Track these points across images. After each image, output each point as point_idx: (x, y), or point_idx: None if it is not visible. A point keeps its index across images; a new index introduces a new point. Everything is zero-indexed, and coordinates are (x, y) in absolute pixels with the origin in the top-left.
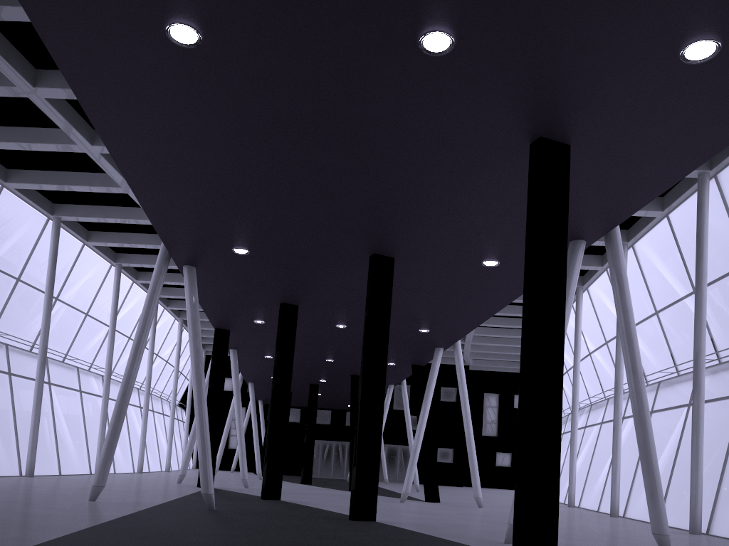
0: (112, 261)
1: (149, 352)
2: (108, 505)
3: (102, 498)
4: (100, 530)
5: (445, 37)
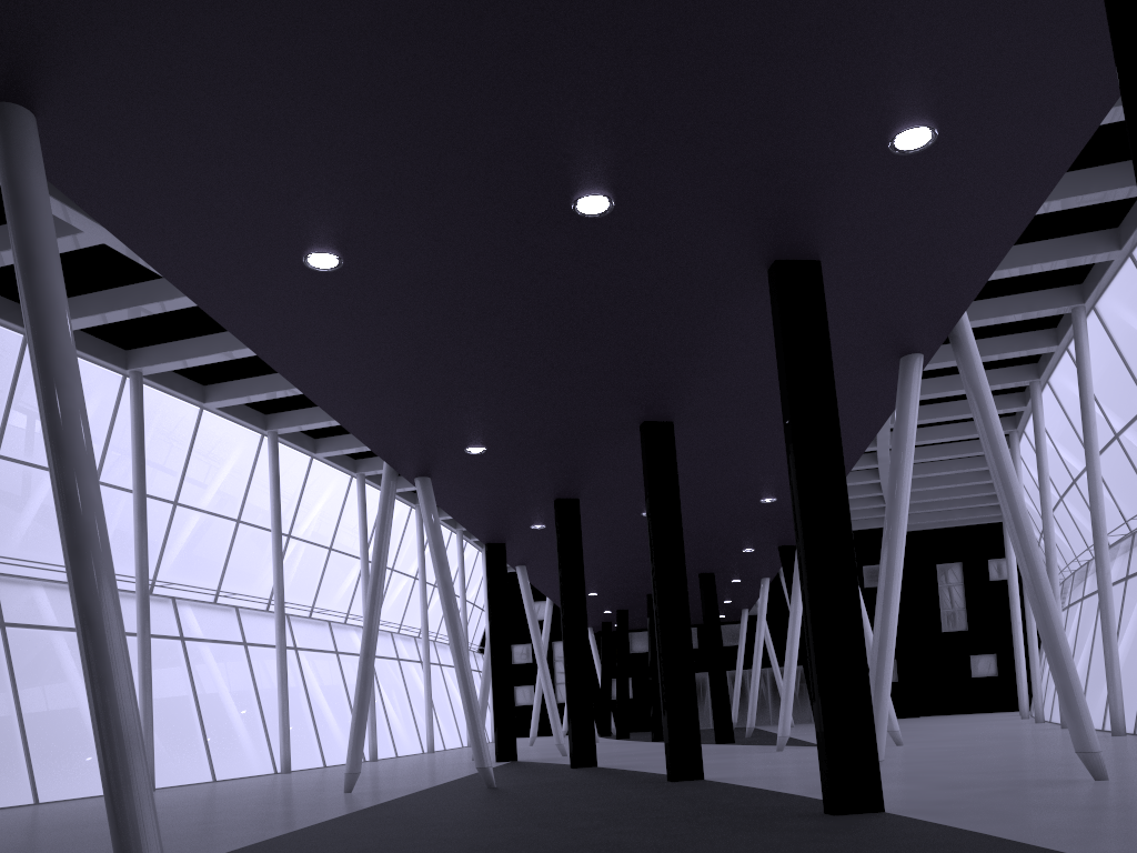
0: (351, 471)
1: (420, 584)
2: (364, 795)
3: (361, 788)
4: (340, 821)
5: (598, 199)
